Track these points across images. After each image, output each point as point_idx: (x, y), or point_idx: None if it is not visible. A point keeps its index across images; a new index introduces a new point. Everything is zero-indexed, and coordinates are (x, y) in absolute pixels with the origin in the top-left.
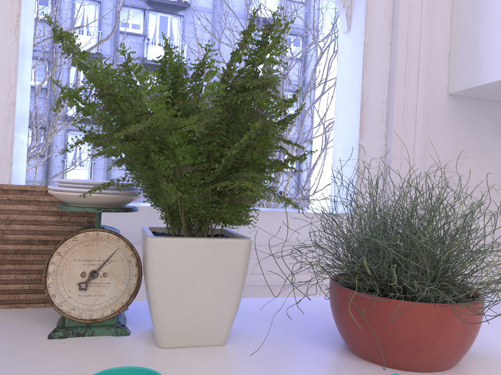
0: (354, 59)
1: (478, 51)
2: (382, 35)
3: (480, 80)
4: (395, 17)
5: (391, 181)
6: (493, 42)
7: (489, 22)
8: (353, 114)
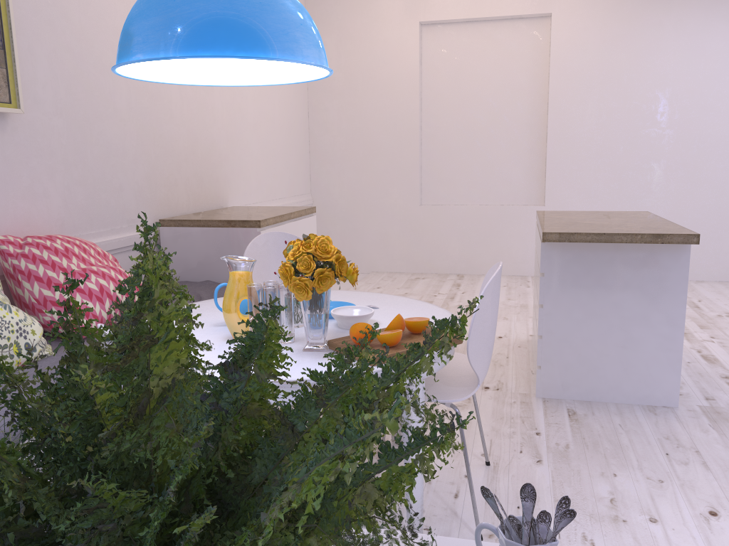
0: None
1: None
2: None
3: None
4: None
5: None
6: None
7: None
8: None
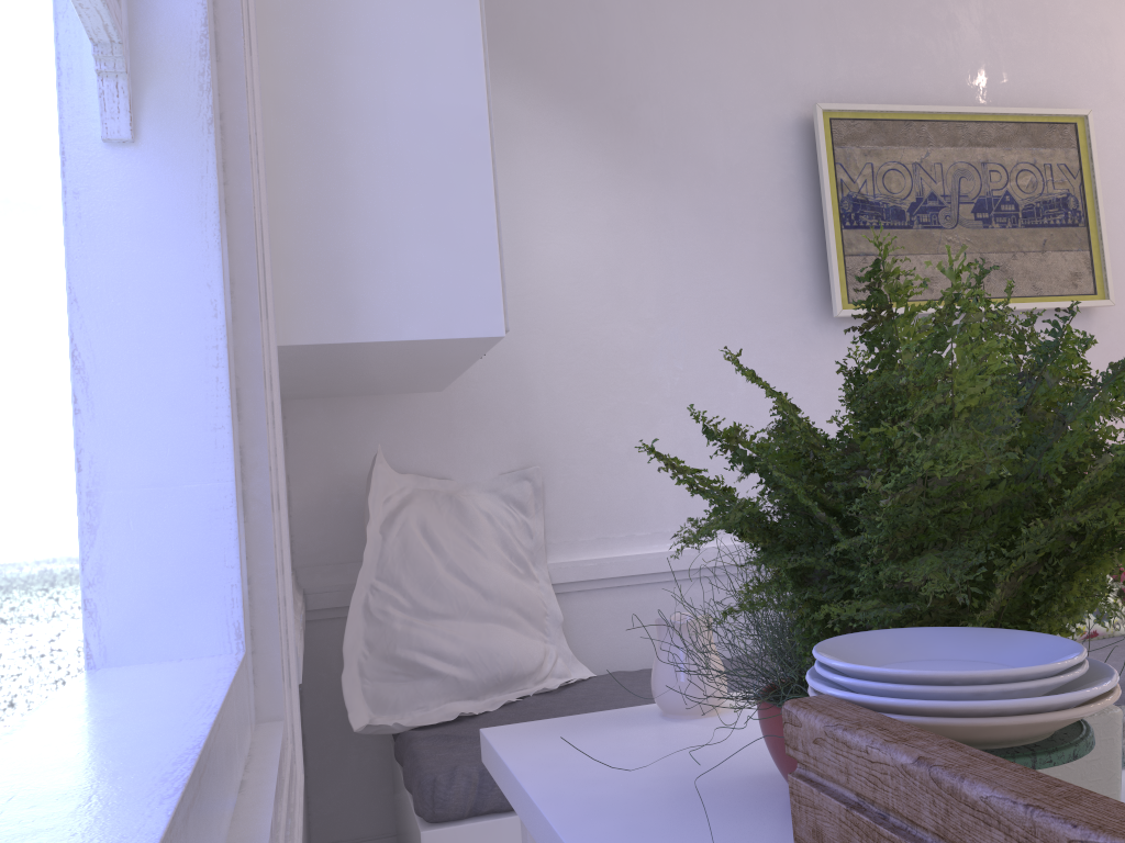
0: (177, 232)
1: (343, 275)
2: (222, 189)
3: (357, 333)
4: (233, 152)
5: (274, 551)
6: (378, 268)
7: (364, 227)
8: (193, 381)
